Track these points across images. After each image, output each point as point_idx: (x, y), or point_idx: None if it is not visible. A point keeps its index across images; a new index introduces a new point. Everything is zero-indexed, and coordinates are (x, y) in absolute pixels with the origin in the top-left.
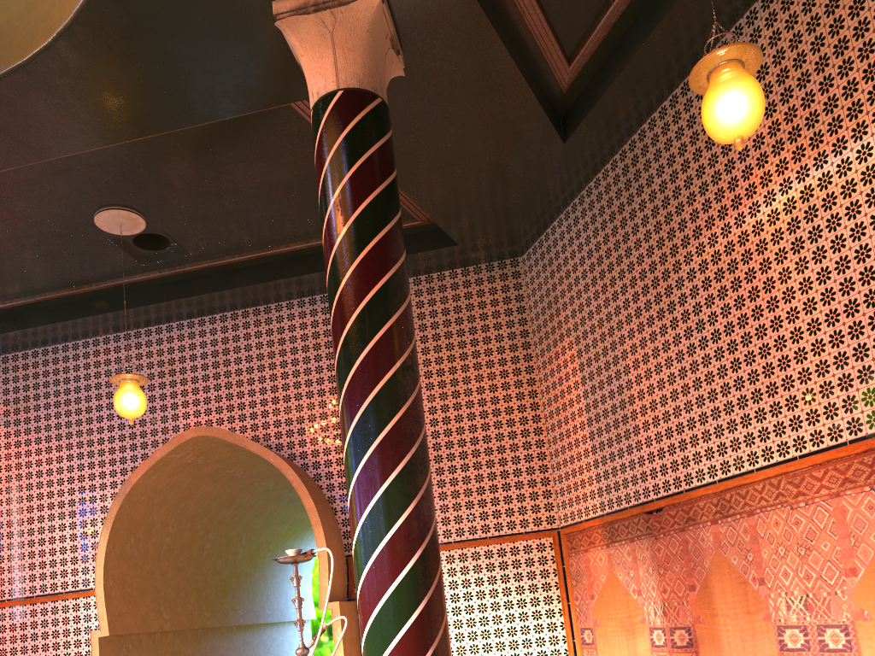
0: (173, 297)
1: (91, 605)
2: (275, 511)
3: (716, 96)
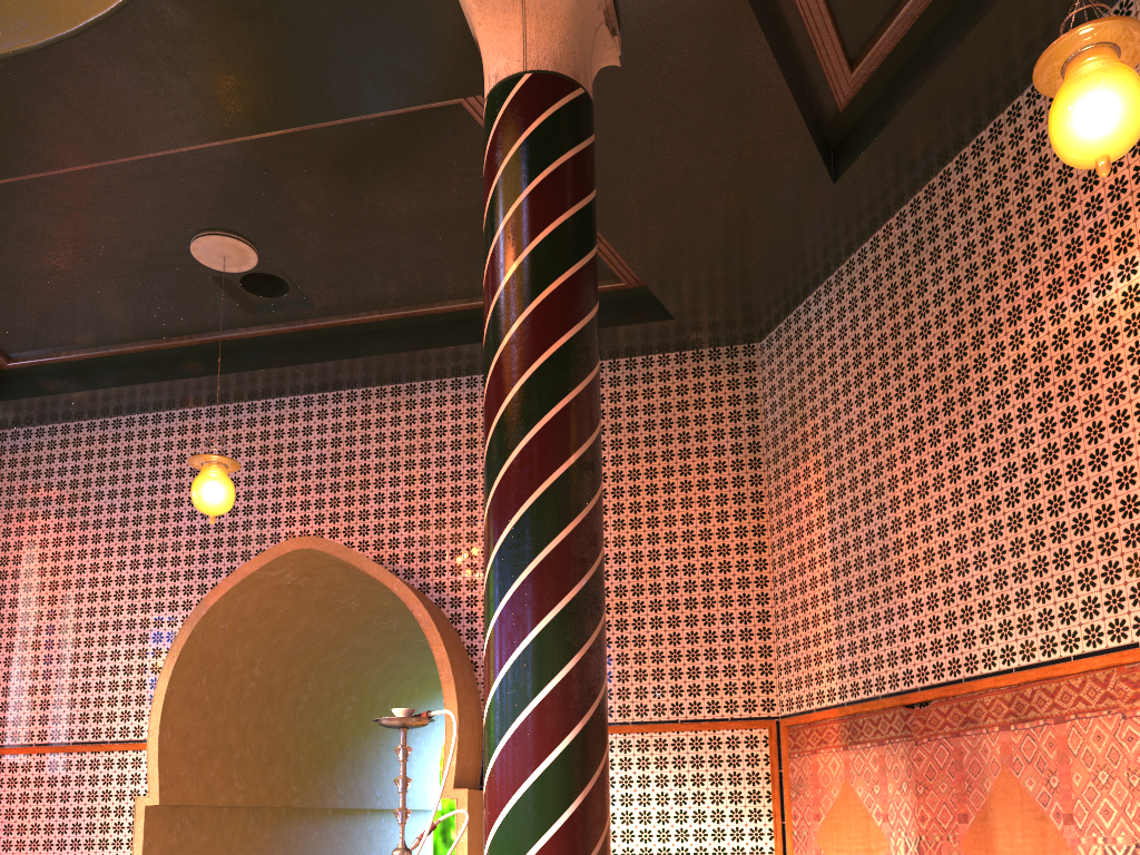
0: (288, 362)
1: (141, 761)
2: (399, 661)
3: (1075, 95)
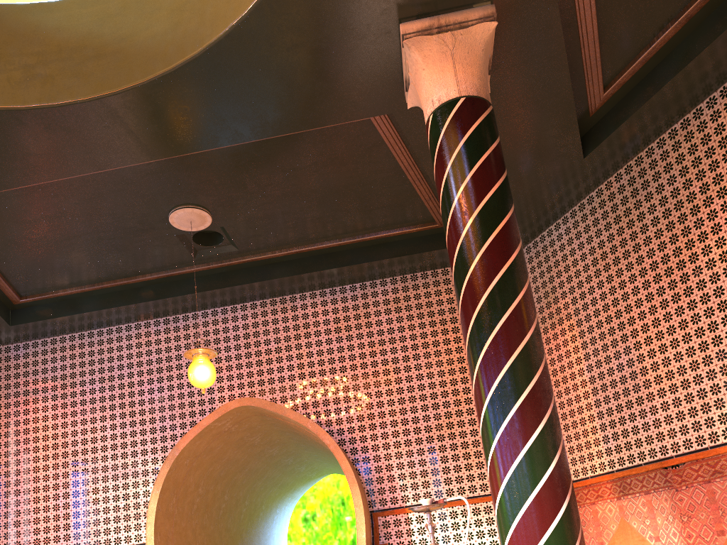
0: (216, 287)
1: None
2: (271, 475)
3: None
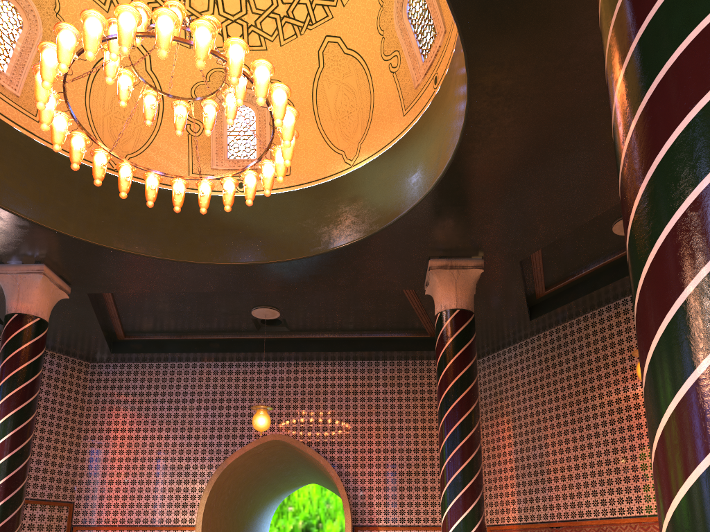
0: (267, 350)
1: None
2: (272, 482)
3: None
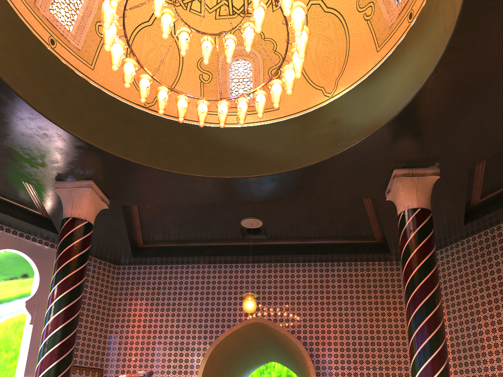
0: (248, 254)
1: None
2: (246, 358)
3: None
